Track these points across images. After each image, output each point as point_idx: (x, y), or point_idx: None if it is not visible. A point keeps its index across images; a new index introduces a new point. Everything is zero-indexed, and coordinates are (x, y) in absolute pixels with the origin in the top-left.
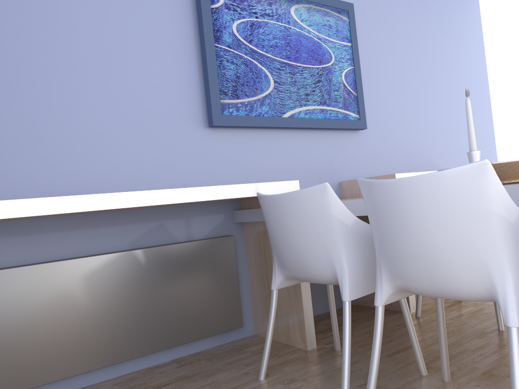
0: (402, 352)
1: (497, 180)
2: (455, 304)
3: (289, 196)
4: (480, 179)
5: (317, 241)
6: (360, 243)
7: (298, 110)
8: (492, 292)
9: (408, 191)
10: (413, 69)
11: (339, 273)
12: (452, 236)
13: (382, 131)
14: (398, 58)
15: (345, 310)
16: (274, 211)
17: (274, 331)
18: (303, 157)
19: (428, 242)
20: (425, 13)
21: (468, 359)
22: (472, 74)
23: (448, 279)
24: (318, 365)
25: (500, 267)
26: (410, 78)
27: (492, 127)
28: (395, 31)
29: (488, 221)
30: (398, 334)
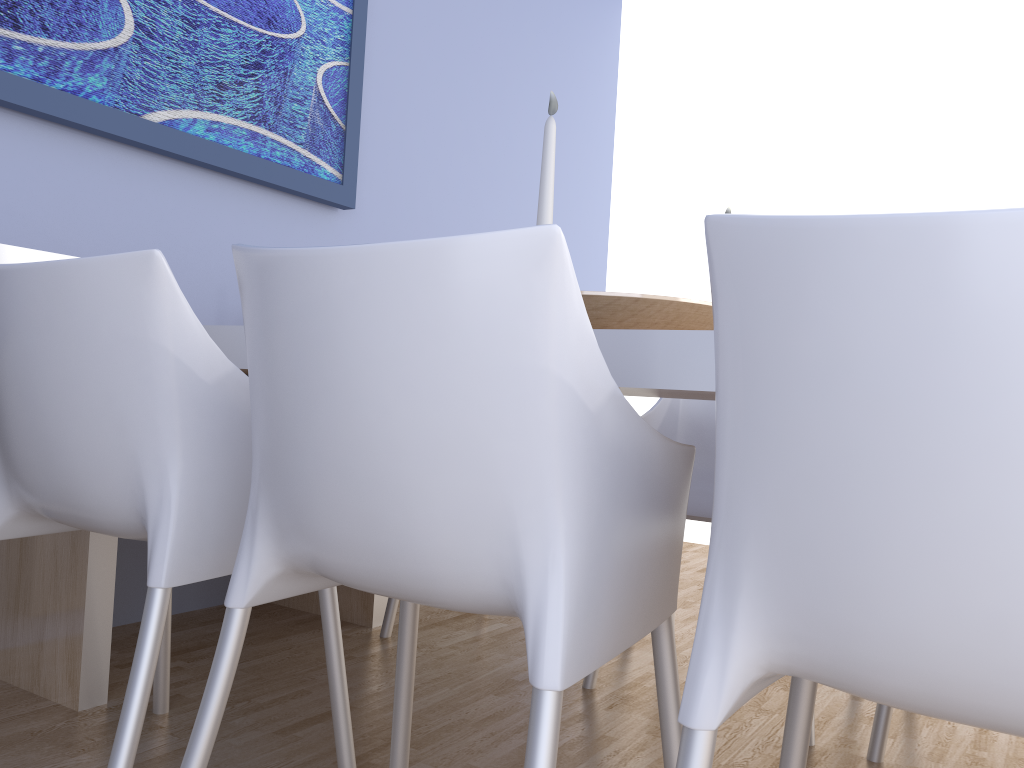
0: (319, 723)
1: (574, 288)
2: (471, 614)
3: (44, 274)
4: (533, 277)
5: (105, 412)
6: (230, 435)
7: (190, 115)
8: (514, 592)
9: (346, 285)
10: (478, 117)
11: (154, 510)
12: (439, 428)
13: (391, 227)
14: (450, 83)
15: (149, 612)
16: (3, 313)
17: (4, 655)
18: (186, 234)
19: (376, 438)
20: (521, 15)
21: (460, 746)
22: (586, 167)
23: (412, 548)
24: (83, 756)
25: (544, 525)
26: (469, 134)
27: (604, 278)
28: (454, 26)
29: (534, 397)
30: (325, 677)
